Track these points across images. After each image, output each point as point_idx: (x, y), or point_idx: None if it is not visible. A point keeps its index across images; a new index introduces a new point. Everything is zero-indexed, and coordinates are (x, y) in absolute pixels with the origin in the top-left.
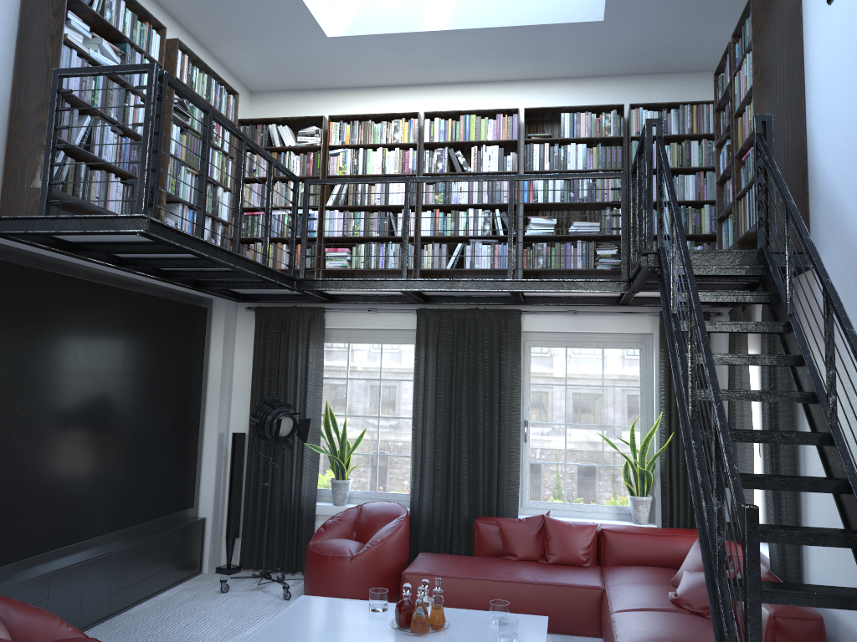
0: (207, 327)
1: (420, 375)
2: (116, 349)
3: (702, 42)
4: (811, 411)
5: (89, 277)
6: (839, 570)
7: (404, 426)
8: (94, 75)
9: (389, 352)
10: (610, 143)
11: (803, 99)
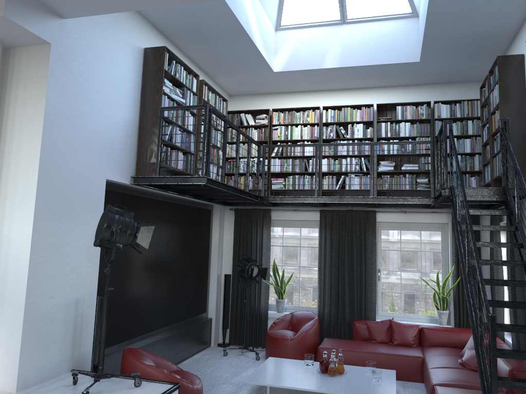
0: (211, 219)
1: (322, 245)
2: (175, 233)
3: (473, 69)
4: None
5: (164, 199)
6: None
7: (313, 271)
8: (179, 110)
9: (305, 232)
10: (423, 121)
11: (525, 109)
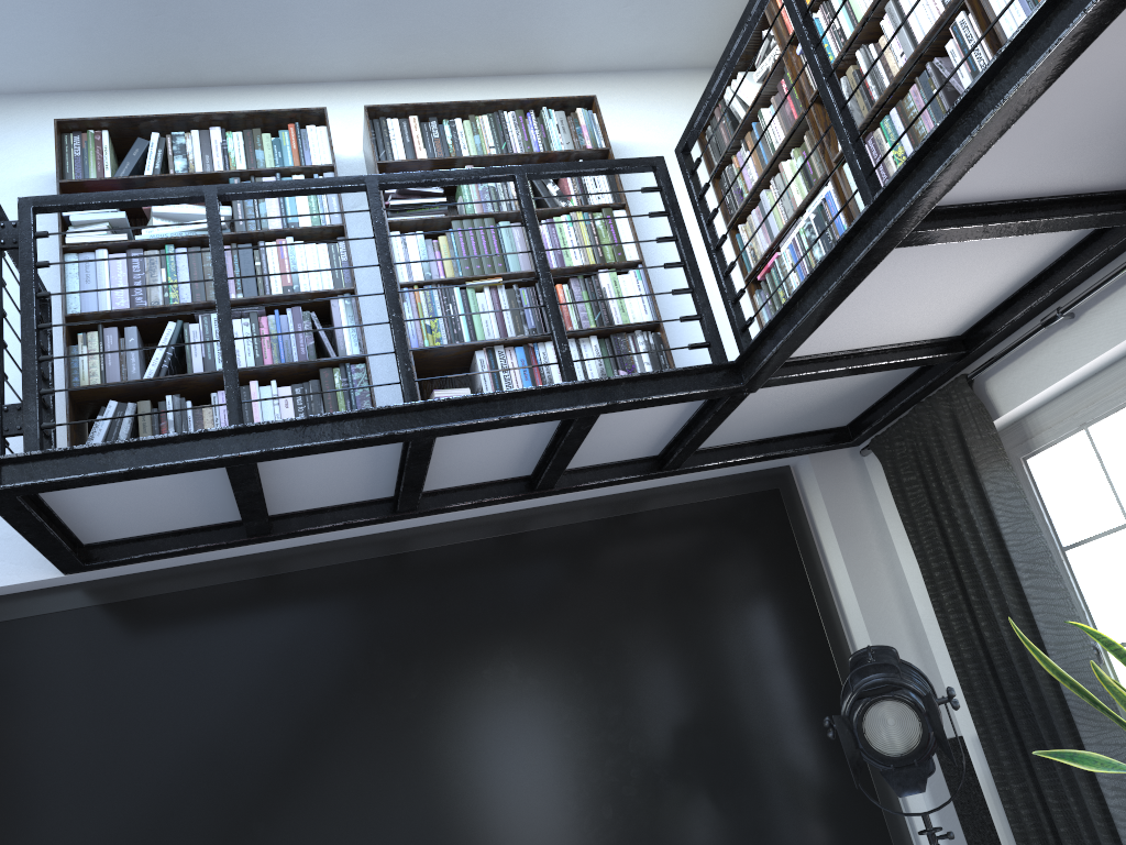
0: (796, 525)
1: None
2: (502, 652)
3: None
4: None
5: (380, 550)
6: None
7: None
8: None
9: None
10: None
11: None
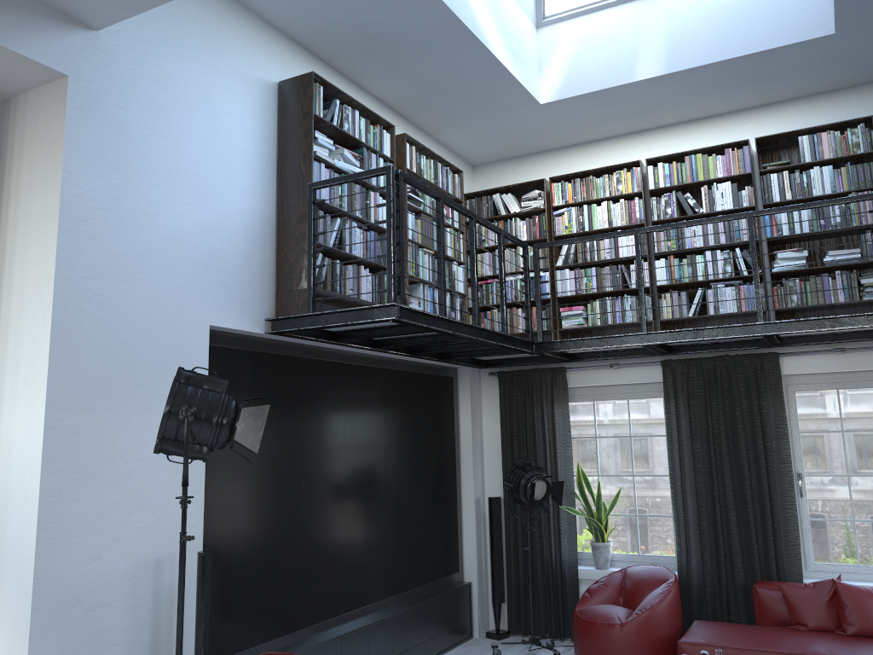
0: (455, 395)
1: (673, 430)
2: (377, 423)
3: None
4: None
5: (349, 360)
6: None
7: (661, 484)
8: (341, 183)
9: (636, 407)
10: (861, 159)
11: None
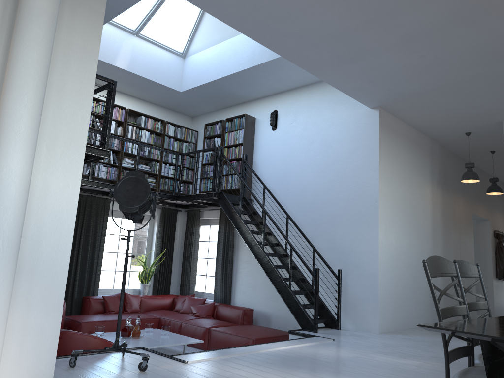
0: None
1: None
2: None
3: (198, 108)
4: (273, 248)
5: None
6: (255, 295)
7: None
8: None
9: None
10: (155, 133)
11: (253, 151)
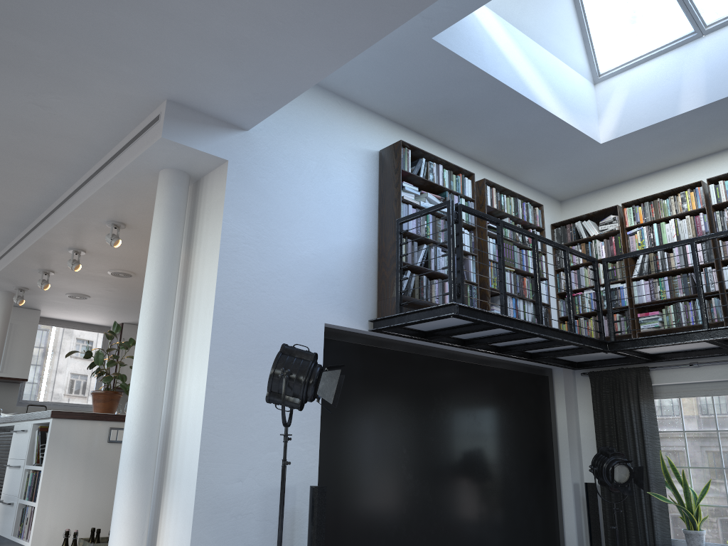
0: (550, 391)
1: None
2: (472, 409)
3: None
4: None
5: (445, 356)
6: None
7: None
8: (418, 217)
9: (721, 403)
10: None
11: None
